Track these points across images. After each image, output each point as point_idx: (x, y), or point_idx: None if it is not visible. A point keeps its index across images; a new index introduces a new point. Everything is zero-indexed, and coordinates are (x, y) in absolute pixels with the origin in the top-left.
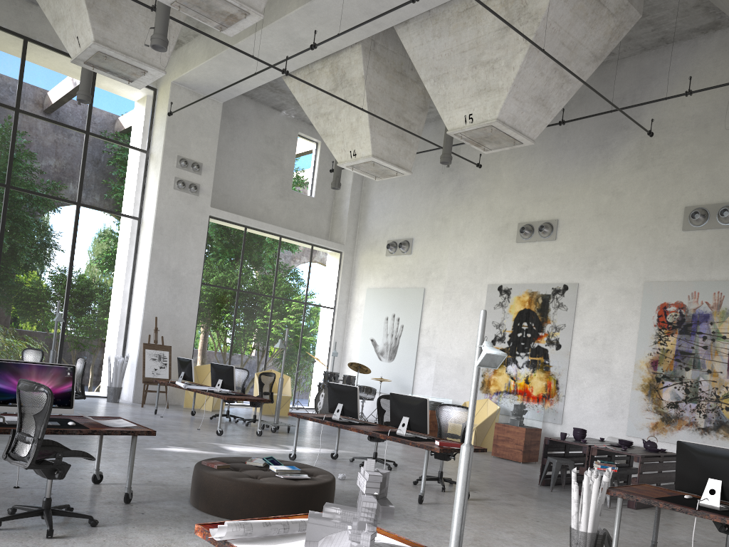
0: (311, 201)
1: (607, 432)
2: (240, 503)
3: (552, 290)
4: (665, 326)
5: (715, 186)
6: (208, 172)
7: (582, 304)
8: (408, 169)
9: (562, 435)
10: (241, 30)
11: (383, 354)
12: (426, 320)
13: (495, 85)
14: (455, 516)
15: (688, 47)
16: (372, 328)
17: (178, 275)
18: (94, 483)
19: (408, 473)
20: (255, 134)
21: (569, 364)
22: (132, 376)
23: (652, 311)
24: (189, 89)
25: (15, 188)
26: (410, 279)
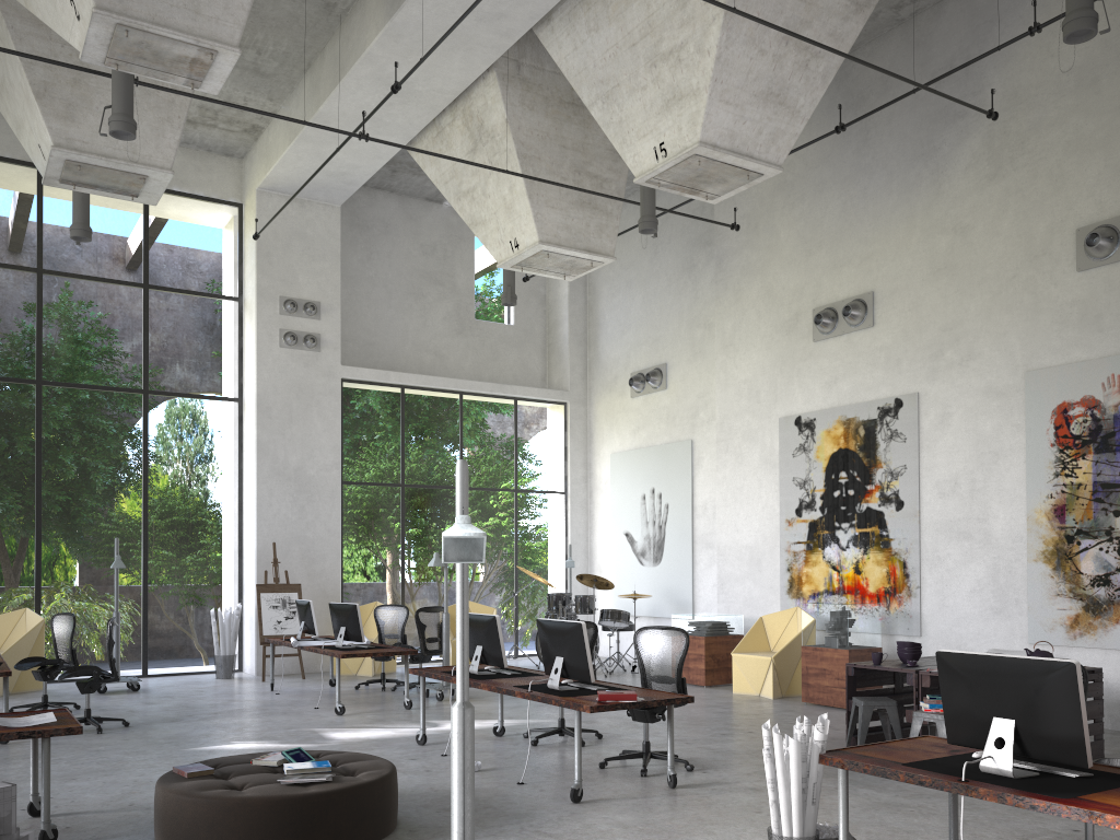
0: (509, 332)
1: (997, 642)
2: (203, 832)
3: (879, 410)
4: (1069, 443)
5: None
6: (331, 313)
7: (929, 427)
8: (609, 252)
9: (874, 657)
10: (223, 80)
11: (645, 554)
12: (701, 491)
13: (687, 86)
14: (452, 834)
15: None
16: (625, 516)
17: (303, 475)
18: (32, 817)
19: (611, 748)
20: (404, 244)
21: (921, 532)
22: (252, 636)
23: (1044, 421)
24: (285, 195)
25: (50, 383)
26: (670, 429)
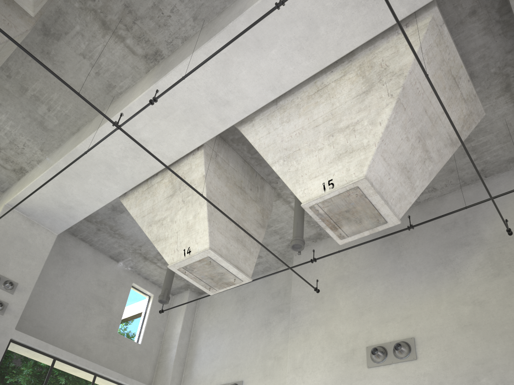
0: (137, 347)
1: None
2: None
3: None
4: None
5: None
6: (23, 292)
7: None
8: (248, 274)
9: None
10: None
11: None
12: None
13: (358, 144)
14: None
15: (508, 176)
16: None
17: None
18: None
19: None
20: (88, 275)
21: None
22: None
23: None
24: (24, 214)
25: None
26: None
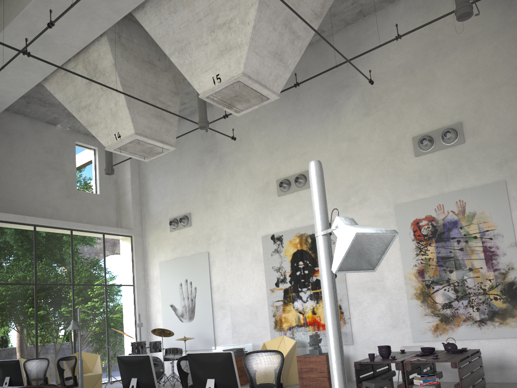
0: (97, 198)
1: (395, 342)
2: None
3: None
4: (422, 239)
5: (433, 115)
6: None
7: None
8: (172, 144)
9: (370, 356)
10: None
11: (183, 316)
12: (215, 279)
13: (234, 42)
14: None
15: (381, 15)
16: (170, 295)
17: None
18: None
19: None
20: (33, 145)
21: (347, 289)
22: None
23: (407, 228)
24: None
25: None
26: (194, 247)
